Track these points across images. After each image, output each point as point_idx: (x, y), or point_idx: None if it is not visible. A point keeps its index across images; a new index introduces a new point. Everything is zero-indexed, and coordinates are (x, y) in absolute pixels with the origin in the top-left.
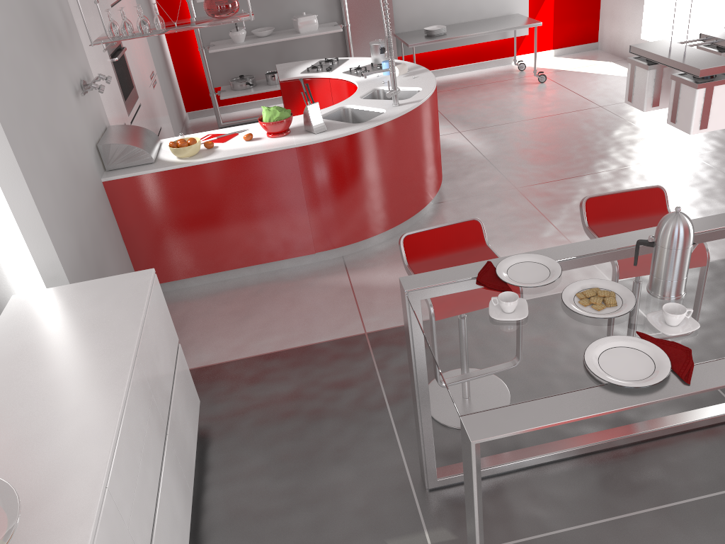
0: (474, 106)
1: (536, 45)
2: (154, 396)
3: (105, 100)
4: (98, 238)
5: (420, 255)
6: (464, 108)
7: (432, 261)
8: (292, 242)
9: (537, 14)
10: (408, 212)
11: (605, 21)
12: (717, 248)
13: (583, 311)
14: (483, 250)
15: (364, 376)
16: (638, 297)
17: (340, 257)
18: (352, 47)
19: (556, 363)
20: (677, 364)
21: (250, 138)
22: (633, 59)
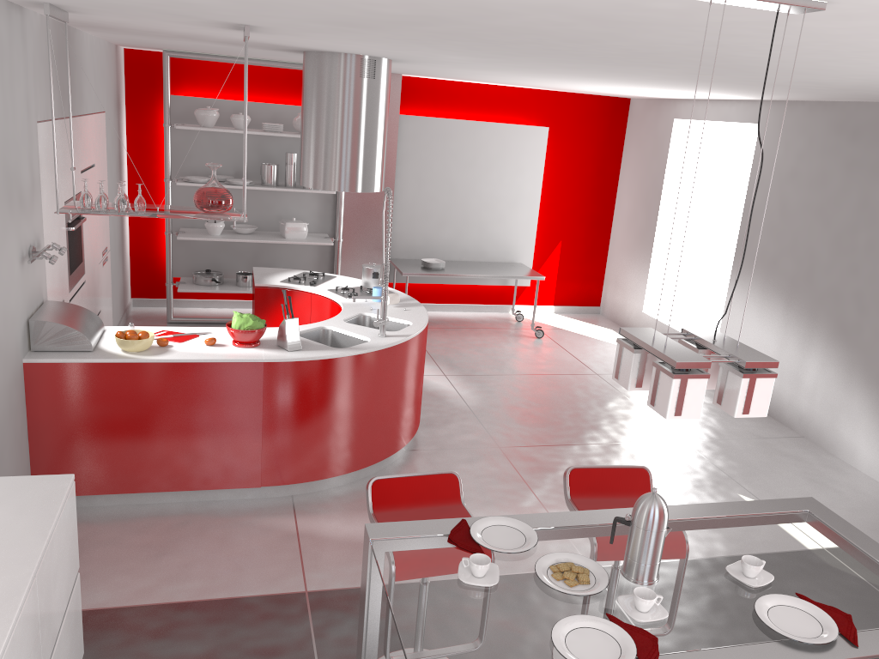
0: (464, 350)
1: (536, 298)
2: (41, 631)
3: (49, 271)
4: (2, 428)
5: (388, 504)
6: (453, 350)
7: (400, 512)
8: (235, 469)
9: (541, 267)
10: (377, 456)
11: (609, 287)
12: (693, 537)
13: (555, 585)
14: (458, 508)
15: (296, 644)
16: (611, 578)
17: (289, 496)
18: (340, 263)
19: (522, 637)
20: (643, 652)
21: (212, 343)
22: (622, 340)
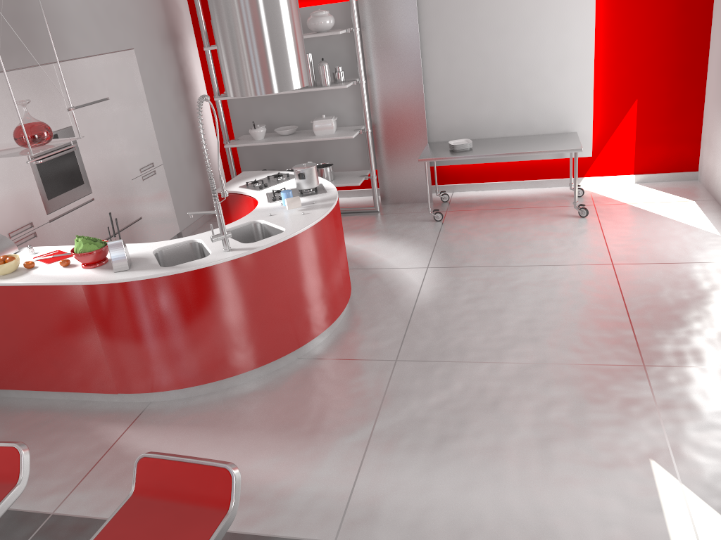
0: (479, 236)
1: (576, 173)
2: None
3: None
4: None
5: None
6: (466, 237)
7: None
8: (93, 377)
9: (614, 132)
10: (235, 368)
11: (704, 148)
12: None
13: None
14: (3, 489)
15: None
16: None
17: (148, 403)
18: (372, 153)
19: None
20: None
21: (64, 264)
22: None
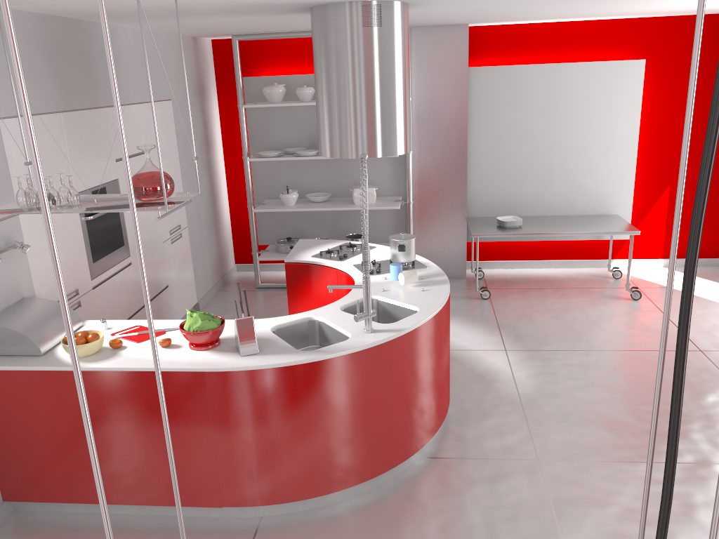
0: (539, 316)
1: (631, 256)
2: None
3: (39, 266)
4: None
5: None
6: (526, 317)
7: None
8: (192, 487)
9: (645, 217)
10: (367, 472)
11: None
12: None
13: None
14: None
15: None
16: None
17: (258, 518)
18: (412, 225)
19: None
20: None
21: (165, 344)
22: None
